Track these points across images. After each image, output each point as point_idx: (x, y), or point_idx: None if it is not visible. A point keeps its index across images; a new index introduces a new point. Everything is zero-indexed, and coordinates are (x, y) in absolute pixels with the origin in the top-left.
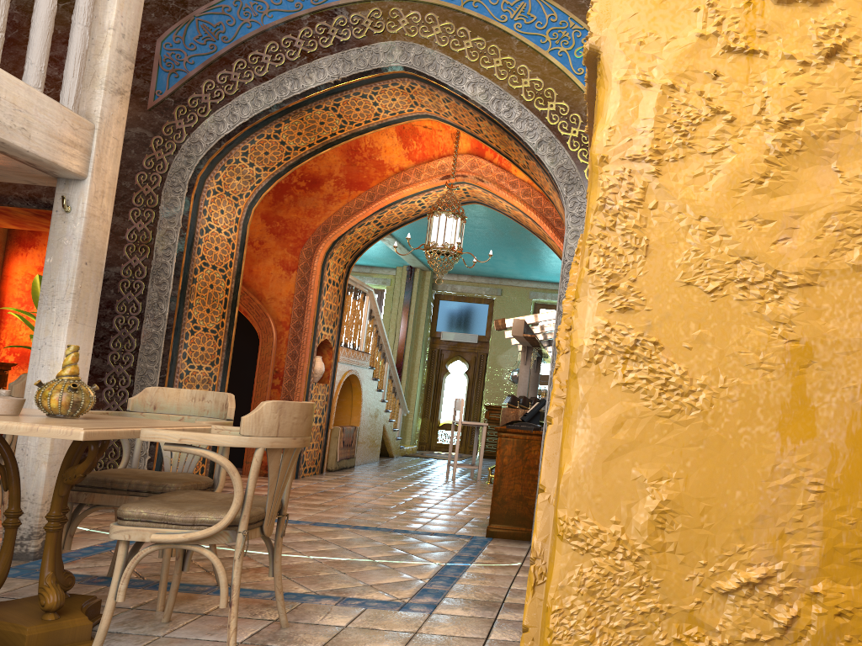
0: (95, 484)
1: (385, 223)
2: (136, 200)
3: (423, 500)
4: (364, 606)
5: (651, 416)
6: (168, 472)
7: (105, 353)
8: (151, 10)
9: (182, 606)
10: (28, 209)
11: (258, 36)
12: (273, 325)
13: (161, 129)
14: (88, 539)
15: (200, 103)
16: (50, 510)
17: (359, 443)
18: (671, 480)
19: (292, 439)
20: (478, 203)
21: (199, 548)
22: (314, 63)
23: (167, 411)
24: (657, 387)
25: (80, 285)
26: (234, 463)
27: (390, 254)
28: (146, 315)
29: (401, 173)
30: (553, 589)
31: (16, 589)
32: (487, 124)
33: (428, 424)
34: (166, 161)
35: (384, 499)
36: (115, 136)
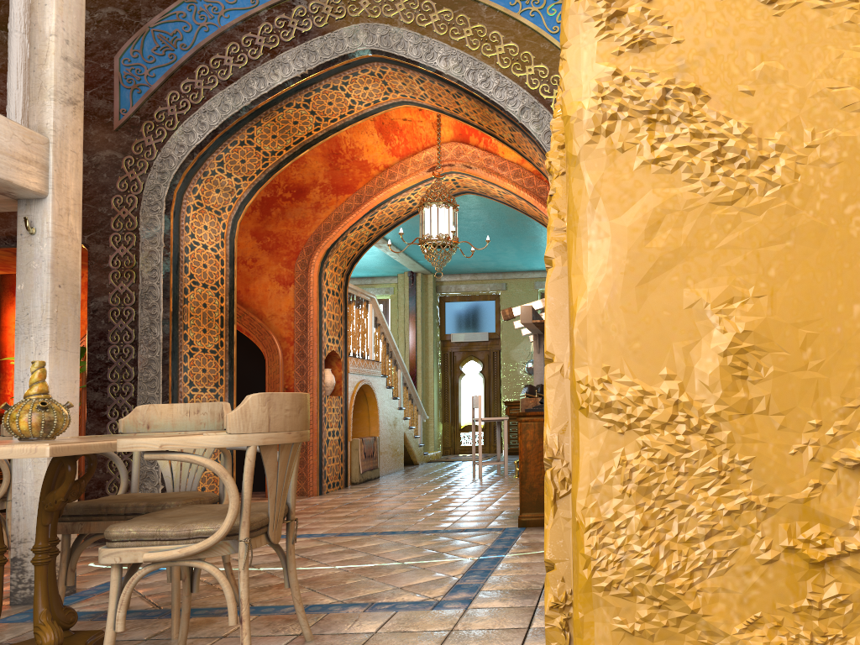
0: (90, 511)
1: (377, 225)
2: (115, 225)
3: (451, 499)
4: (395, 610)
5: (703, 206)
6: (170, 492)
7: (104, 386)
8: (104, 27)
9: (199, 631)
10: (7, 249)
11: (217, 39)
12: (277, 342)
13: (130, 149)
14: (105, 576)
15: (167, 117)
16: (36, 542)
17: (381, 453)
18: (748, 301)
19: (287, 433)
20: (469, 193)
21: (199, 562)
22: (278, 58)
23: (162, 429)
24: (708, 159)
25: (56, 309)
26: (257, 487)
27: (389, 261)
28: (139, 341)
29: (387, 171)
30: (583, 493)
31: (24, 633)
32: (466, 99)
33: (449, 428)
34: (140, 181)
35: (410, 503)
36: (73, 149)
